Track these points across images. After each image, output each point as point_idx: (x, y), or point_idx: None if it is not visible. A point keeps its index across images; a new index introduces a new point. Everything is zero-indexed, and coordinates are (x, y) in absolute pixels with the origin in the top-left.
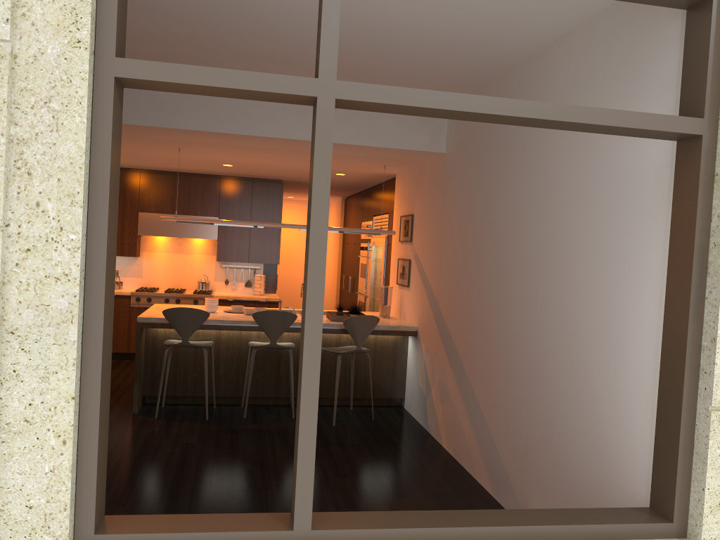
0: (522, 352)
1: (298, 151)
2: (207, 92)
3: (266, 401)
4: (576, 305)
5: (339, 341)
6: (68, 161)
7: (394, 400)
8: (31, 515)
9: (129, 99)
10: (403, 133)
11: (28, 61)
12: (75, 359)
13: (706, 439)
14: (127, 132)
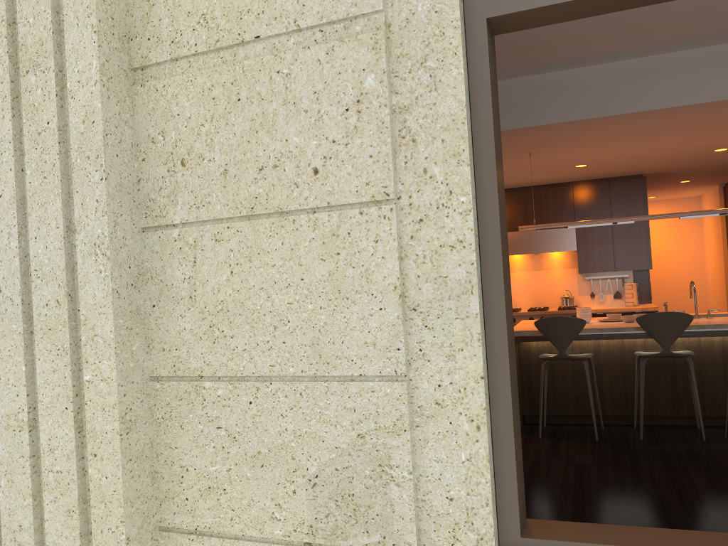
0: None
1: (667, 126)
2: (590, 10)
3: (664, 422)
4: None
5: None
6: (449, 118)
7: None
8: (453, 508)
9: None
10: None
11: (401, 26)
12: (479, 334)
13: None
14: None
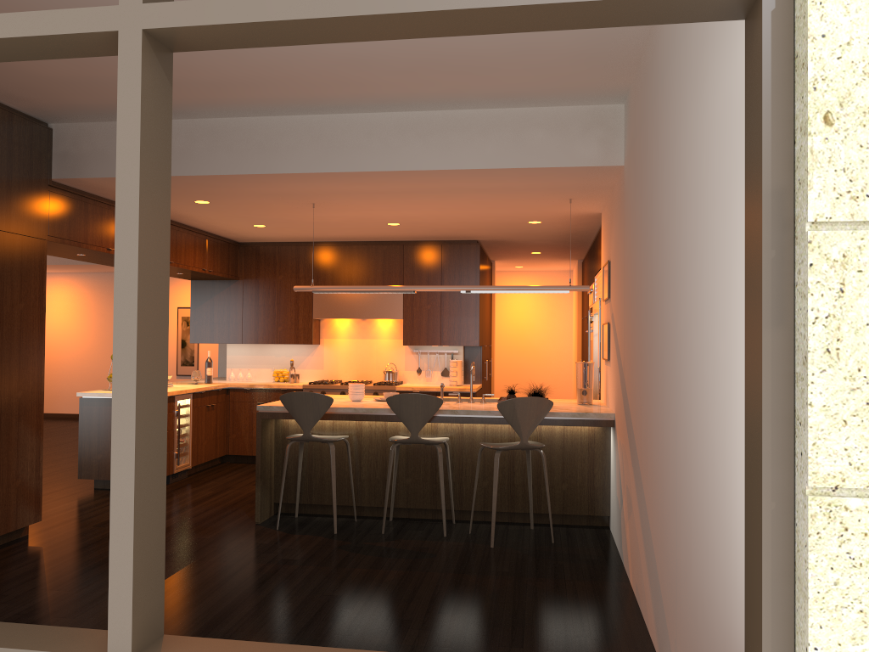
0: (670, 430)
1: (443, 190)
2: (9, 53)
3: (424, 515)
4: (701, 343)
5: (512, 435)
6: None
7: (597, 518)
8: None
9: (223, 146)
10: (561, 145)
11: None
12: None
13: (805, 552)
14: (237, 187)
